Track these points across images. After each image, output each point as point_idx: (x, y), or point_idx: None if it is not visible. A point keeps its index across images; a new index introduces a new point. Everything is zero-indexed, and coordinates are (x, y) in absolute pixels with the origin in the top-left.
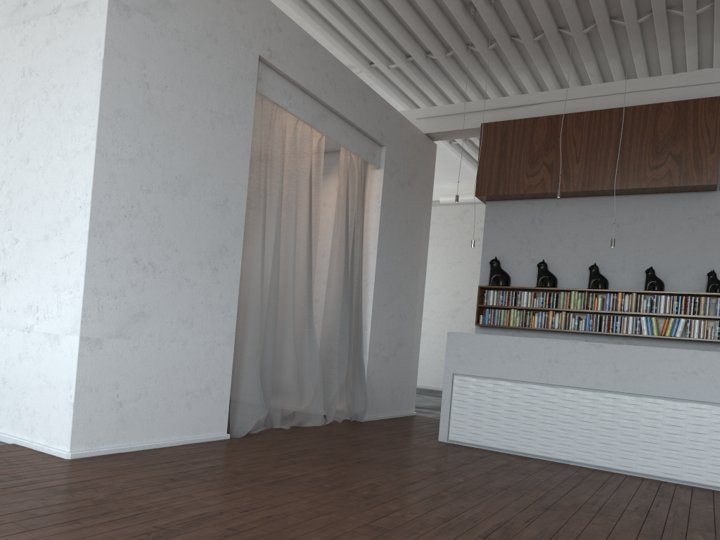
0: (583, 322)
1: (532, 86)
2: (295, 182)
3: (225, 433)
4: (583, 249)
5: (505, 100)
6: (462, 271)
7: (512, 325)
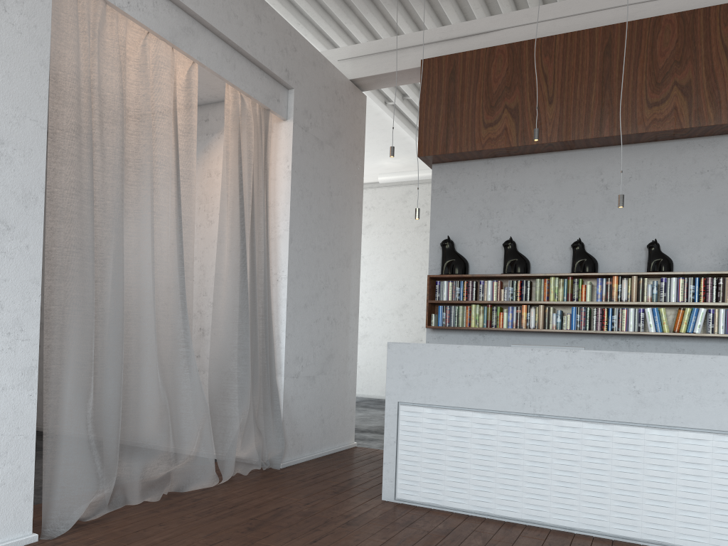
0: (569, 318)
1: (484, 15)
2: (148, 127)
3: (29, 533)
4: (562, 221)
5: (450, 30)
6: (408, 261)
7: (475, 325)
